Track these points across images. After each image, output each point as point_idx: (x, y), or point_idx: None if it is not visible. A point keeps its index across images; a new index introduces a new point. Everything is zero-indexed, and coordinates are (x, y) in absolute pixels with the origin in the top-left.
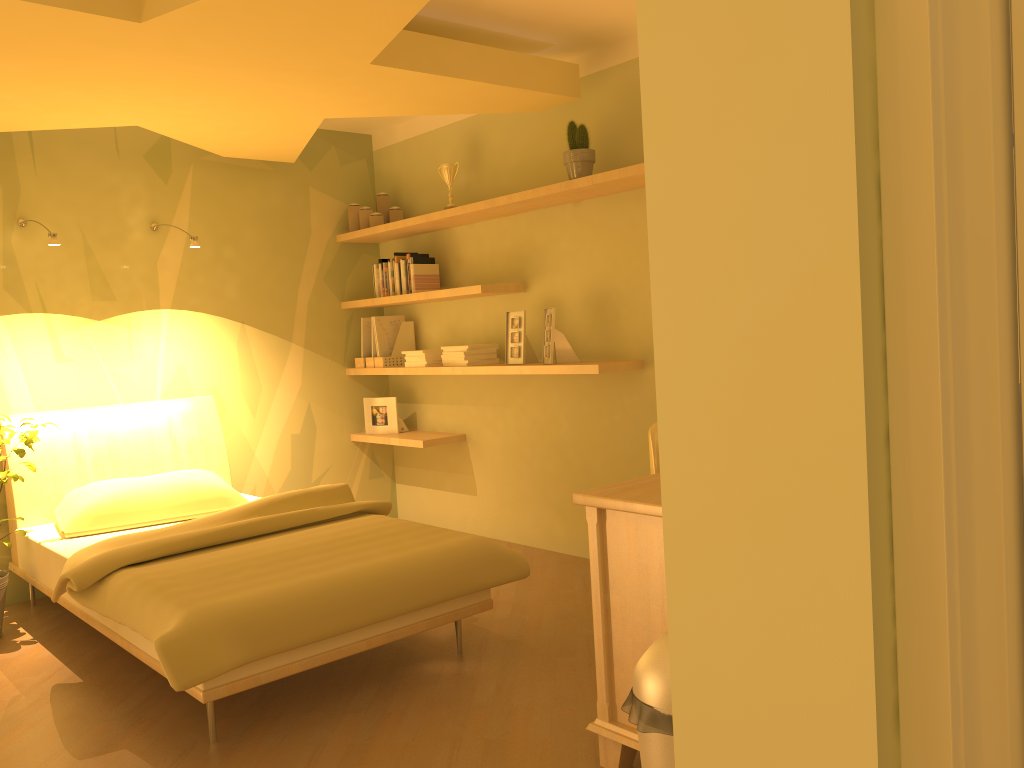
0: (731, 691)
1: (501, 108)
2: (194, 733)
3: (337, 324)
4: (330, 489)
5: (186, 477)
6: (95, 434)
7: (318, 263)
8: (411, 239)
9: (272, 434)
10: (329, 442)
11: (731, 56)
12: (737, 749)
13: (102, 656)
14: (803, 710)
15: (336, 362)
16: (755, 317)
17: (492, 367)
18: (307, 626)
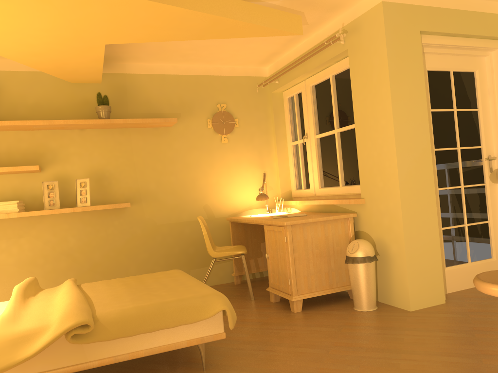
0: (415, 230)
1: (67, 76)
2: None
3: None
4: (33, 280)
5: None
6: None
7: None
8: None
9: None
10: None
11: (409, 107)
12: (417, 242)
13: None
14: (427, 227)
15: None
16: (415, 155)
17: (48, 210)
18: None
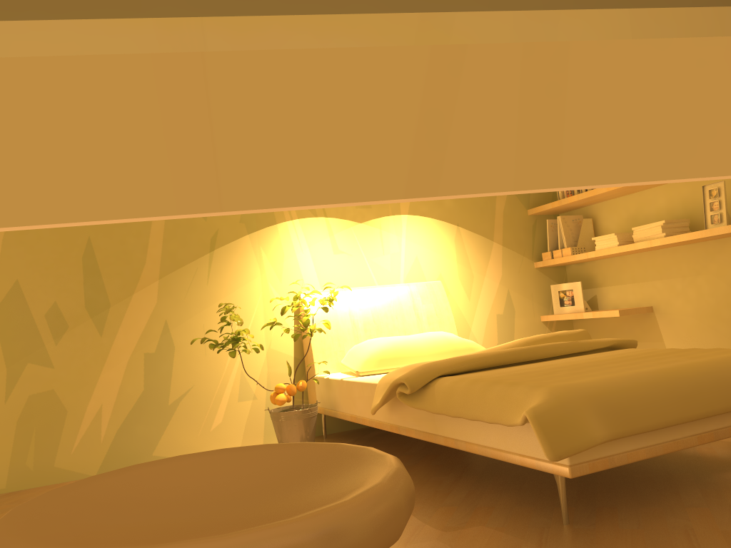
0: None
1: None
2: (539, 517)
3: (525, 227)
4: (573, 333)
5: (438, 334)
6: (363, 307)
7: None
8: None
9: (482, 314)
10: (524, 322)
11: None
12: None
13: (404, 466)
14: None
15: (526, 257)
16: None
17: (697, 232)
18: (654, 411)
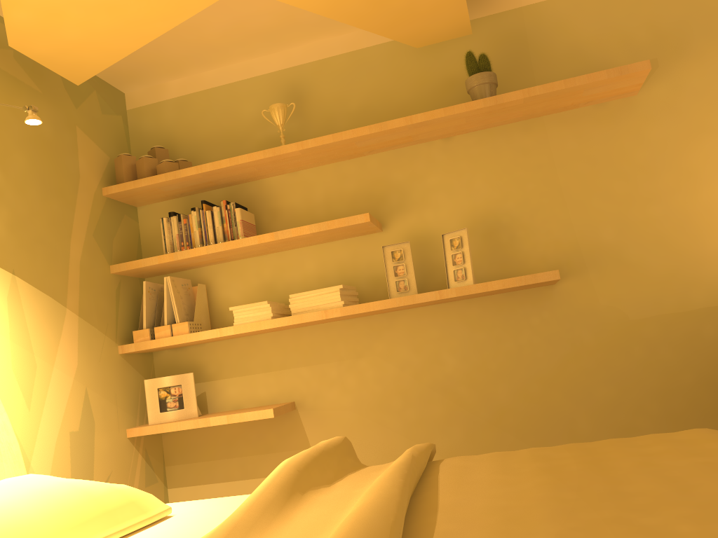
0: None
1: (402, 29)
2: None
3: (107, 291)
4: (337, 444)
5: (46, 481)
6: None
7: (87, 215)
8: (194, 197)
9: (49, 433)
10: (107, 441)
11: None
12: None
13: None
14: None
15: (109, 337)
16: None
17: (393, 299)
18: None
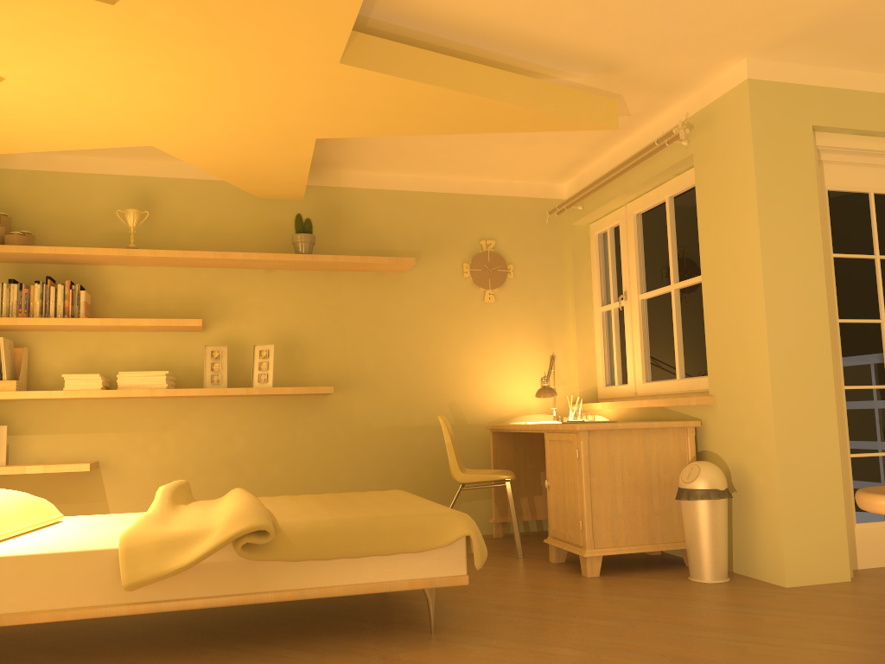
0: (797, 450)
1: (255, 187)
2: (404, 637)
3: None
4: (184, 483)
5: None
6: None
7: None
8: (29, 266)
9: None
10: None
11: (790, 247)
12: (800, 469)
13: None
14: (819, 447)
15: None
16: (800, 325)
17: (210, 389)
18: None
